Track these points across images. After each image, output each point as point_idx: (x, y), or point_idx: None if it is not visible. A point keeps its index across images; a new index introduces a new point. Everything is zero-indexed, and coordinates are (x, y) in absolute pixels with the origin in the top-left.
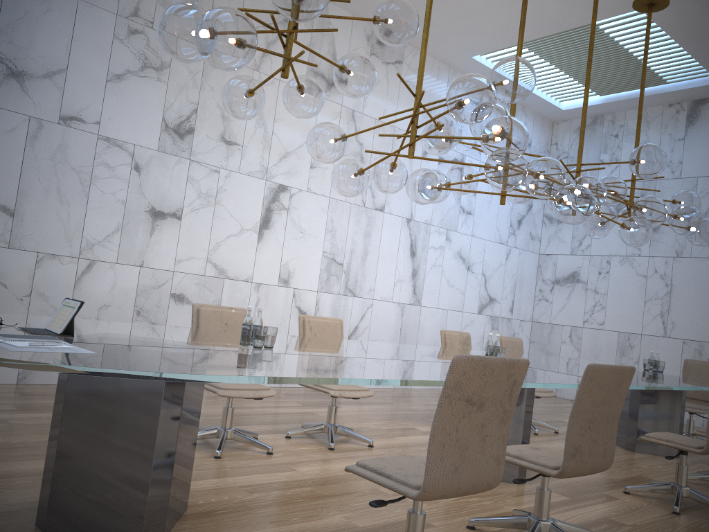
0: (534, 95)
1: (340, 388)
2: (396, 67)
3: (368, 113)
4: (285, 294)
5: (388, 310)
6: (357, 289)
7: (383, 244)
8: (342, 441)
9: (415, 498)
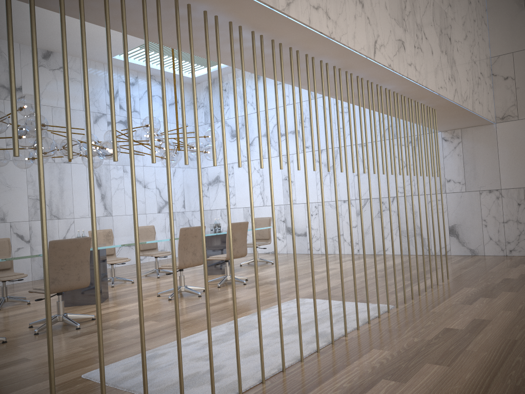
0: (169, 72)
1: (1, 276)
2: (61, 71)
3: (44, 103)
4: (4, 226)
5: (87, 223)
6: (60, 214)
7: (75, 183)
8: (13, 305)
9: None
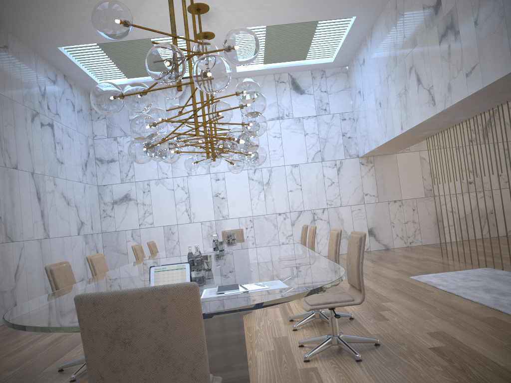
0: (87, 76)
1: None
2: (5, 51)
3: None
4: None
5: (33, 247)
6: (13, 235)
7: (22, 195)
8: None
9: (360, 303)
